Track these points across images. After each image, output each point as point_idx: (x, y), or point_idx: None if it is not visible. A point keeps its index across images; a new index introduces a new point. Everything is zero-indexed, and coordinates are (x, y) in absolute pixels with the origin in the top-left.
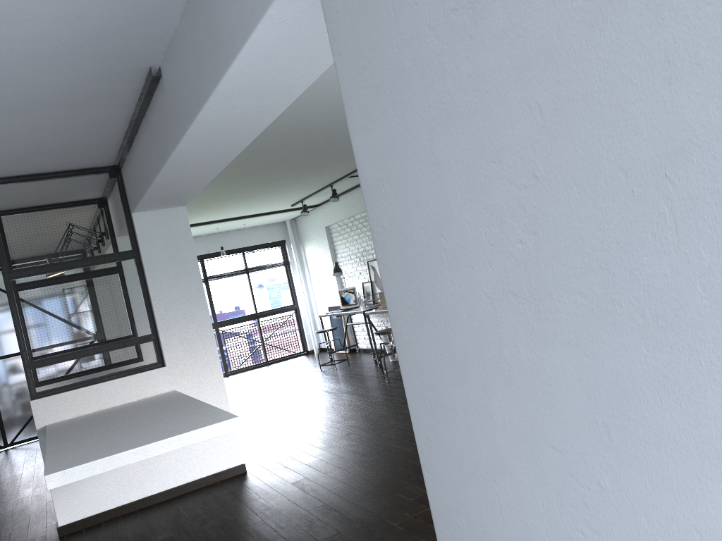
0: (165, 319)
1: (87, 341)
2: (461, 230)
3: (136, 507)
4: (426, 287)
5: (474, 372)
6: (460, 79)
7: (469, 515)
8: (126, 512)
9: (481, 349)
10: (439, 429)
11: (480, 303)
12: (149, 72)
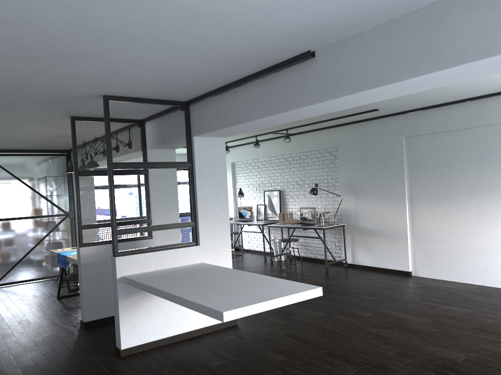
0: (203, 213)
1: (117, 219)
2: None
3: (170, 341)
4: None
5: None
6: None
7: None
8: (164, 344)
9: None
10: None
11: None
12: (304, 53)
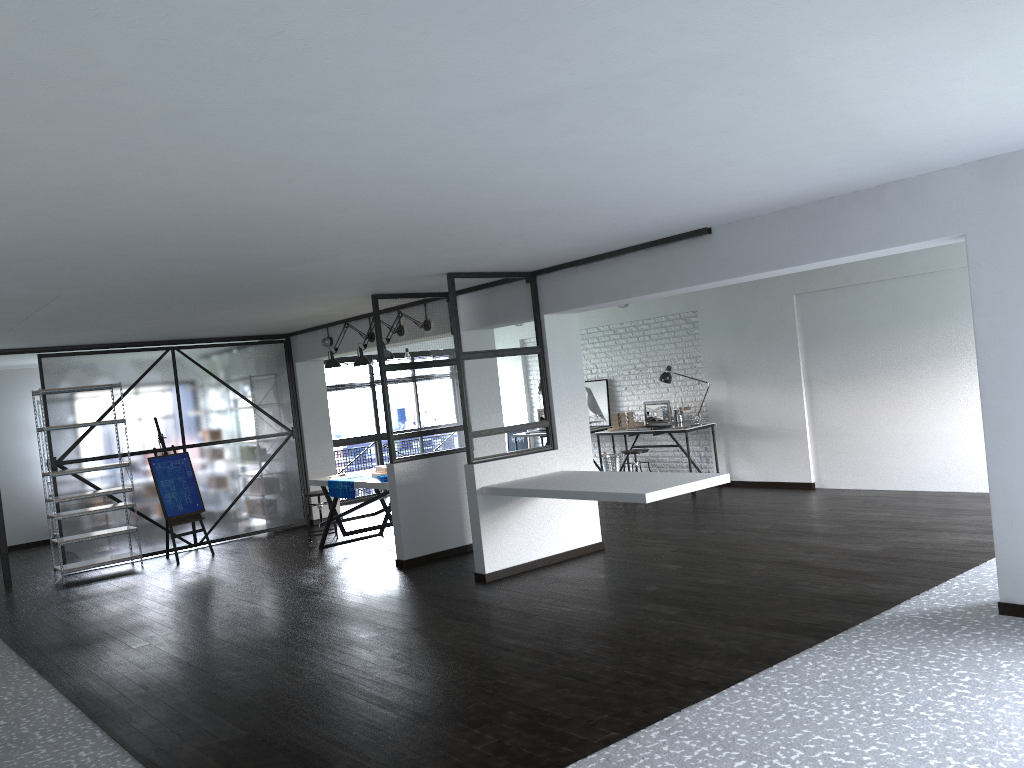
0: (559, 408)
1: (431, 426)
2: None
3: (534, 566)
4: (1015, 383)
5: None
6: None
7: (1020, 477)
8: (528, 569)
9: None
10: (1007, 442)
11: None
12: (700, 229)
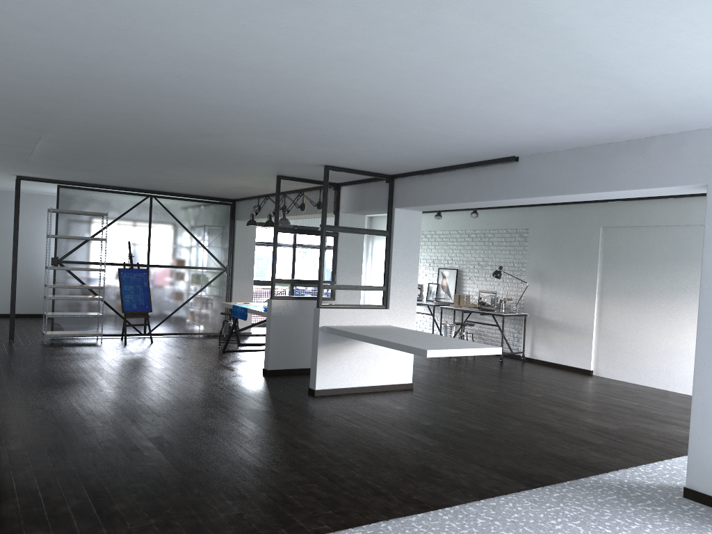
0: (395, 279)
1: (306, 277)
2: None
3: (354, 391)
4: None
5: None
6: None
7: None
8: (349, 392)
9: None
10: None
11: None
12: (510, 157)
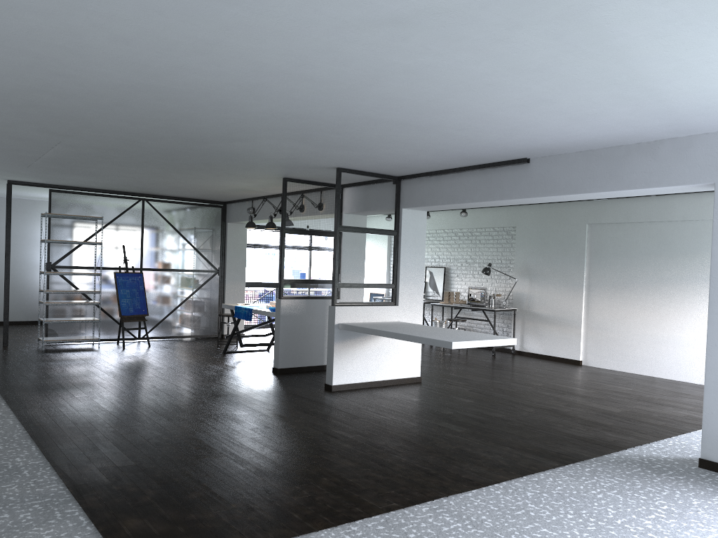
0: (403, 277)
1: (312, 277)
2: None
3: (368, 385)
4: None
5: None
6: None
7: None
8: (363, 387)
9: None
10: None
11: None
12: (521, 159)
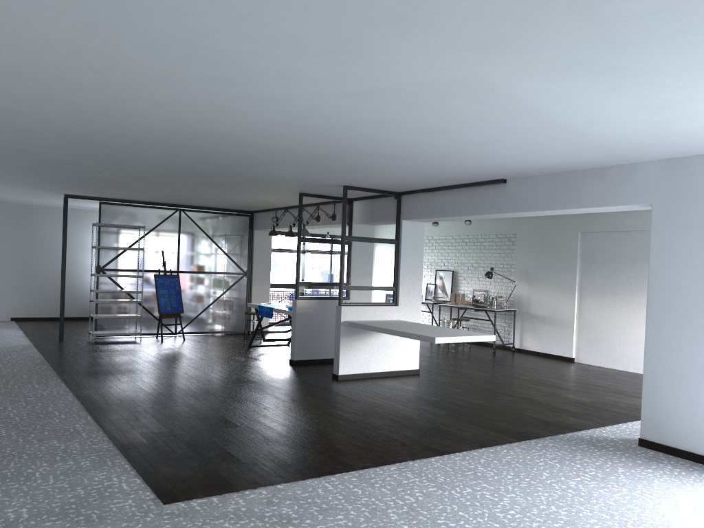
0: (403, 281)
1: (325, 280)
2: (687, 291)
3: (371, 376)
4: (668, 302)
5: (679, 324)
6: (700, 260)
7: (662, 361)
8: (366, 377)
9: (684, 319)
10: (658, 338)
11: (688, 308)
12: (499, 179)
